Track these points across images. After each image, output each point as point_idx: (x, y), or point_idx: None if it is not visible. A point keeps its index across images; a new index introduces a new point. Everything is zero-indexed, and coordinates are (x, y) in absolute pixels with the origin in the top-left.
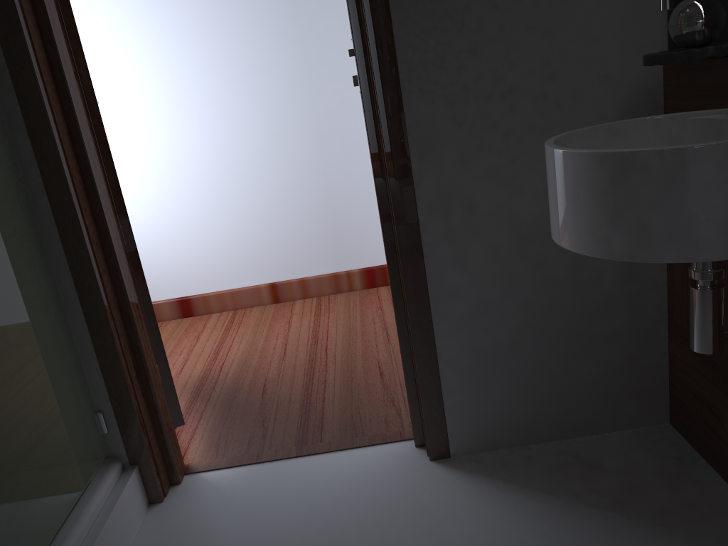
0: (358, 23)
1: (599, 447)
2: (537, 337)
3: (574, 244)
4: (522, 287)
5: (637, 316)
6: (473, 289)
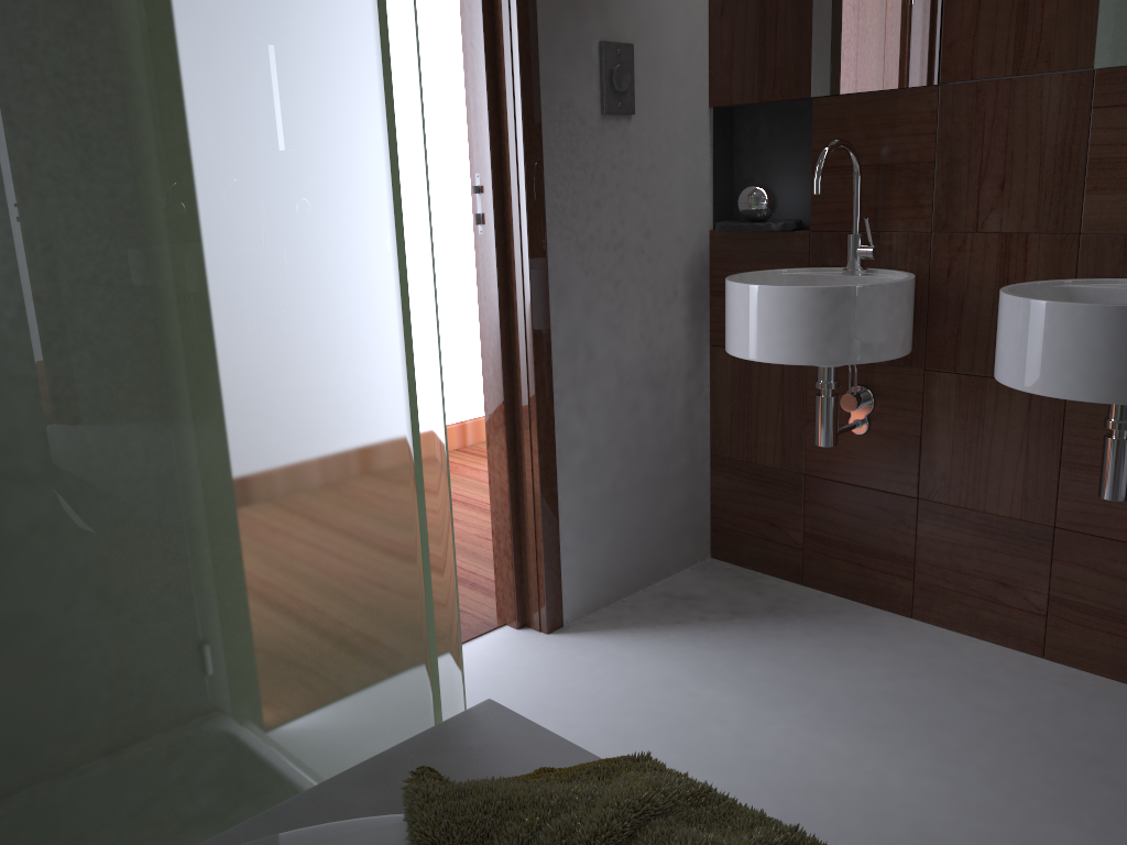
0: (497, 161)
1: (679, 585)
2: (630, 482)
3: (791, 358)
4: (622, 432)
5: (692, 456)
6: (588, 437)
